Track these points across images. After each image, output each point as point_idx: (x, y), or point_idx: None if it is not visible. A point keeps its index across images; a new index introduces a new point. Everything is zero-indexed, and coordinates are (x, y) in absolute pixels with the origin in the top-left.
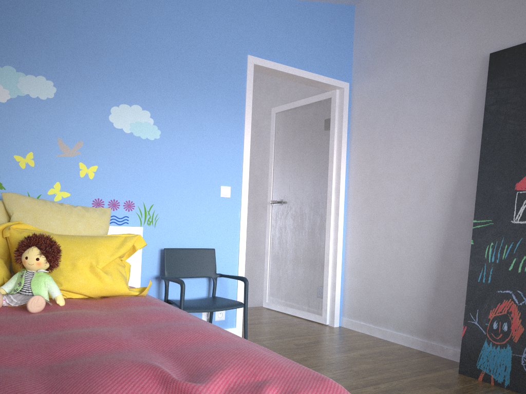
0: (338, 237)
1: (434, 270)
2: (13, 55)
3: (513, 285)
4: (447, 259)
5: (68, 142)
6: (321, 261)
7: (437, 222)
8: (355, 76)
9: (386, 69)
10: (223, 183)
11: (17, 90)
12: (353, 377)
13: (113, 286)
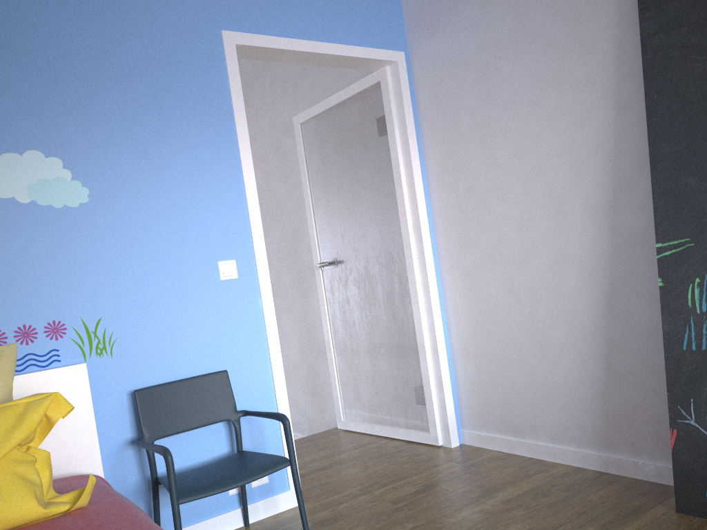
0: (432, 304)
1: (599, 335)
2: None
3: None
4: (619, 315)
5: None
6: (412, 346)
7: (590, 255)
8: (411, 39)
9: (459, 15)
10: (220, 256)
11: None
12: None
13: (6, 512)
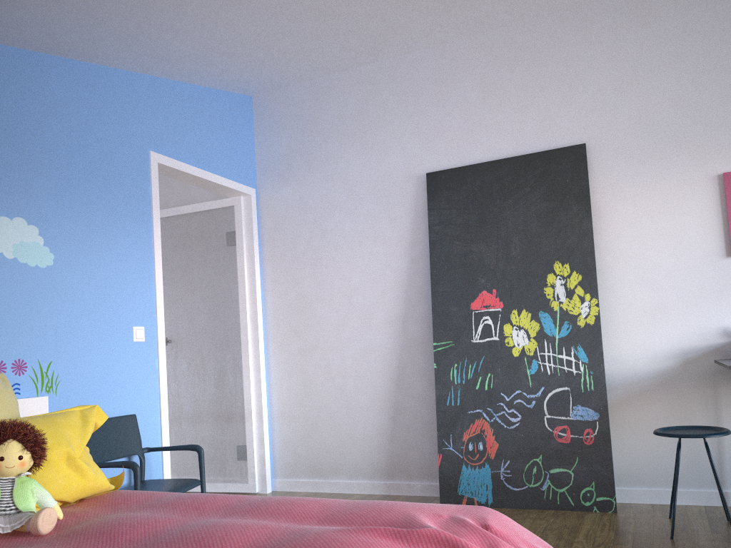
0: (261, 379)
1: (389, 401)
2: None
3: (482, 403)
4: (403, 388)
5: None
6: (239, 412)
7: (387, 348)
8: (261, 181)
9: (304, 176)
10: (135, 322)
11: None
12: None
13: (96, 481)
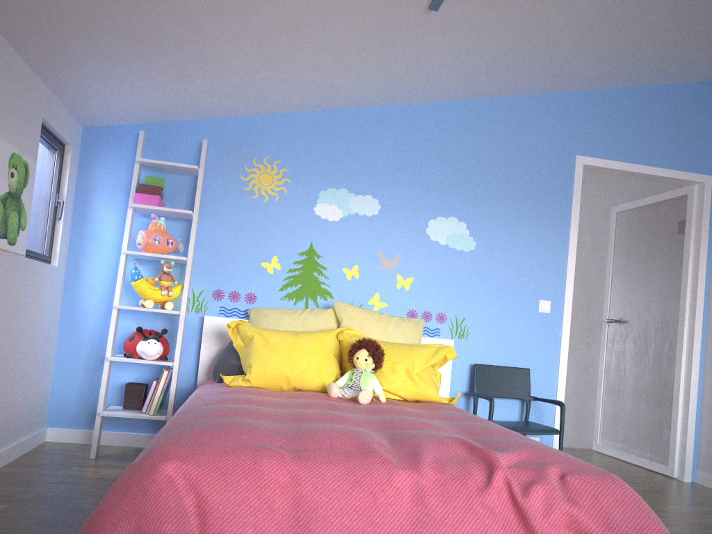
0: (692, 367)
1: None
2: (347, 178)
3: None
4: None
5: (388, 255)
6: (668, 396)
7: None
8: None
9: None
10: (542, 297)
11: (348, 209)
12: (686, 526)
13: (426, 391)
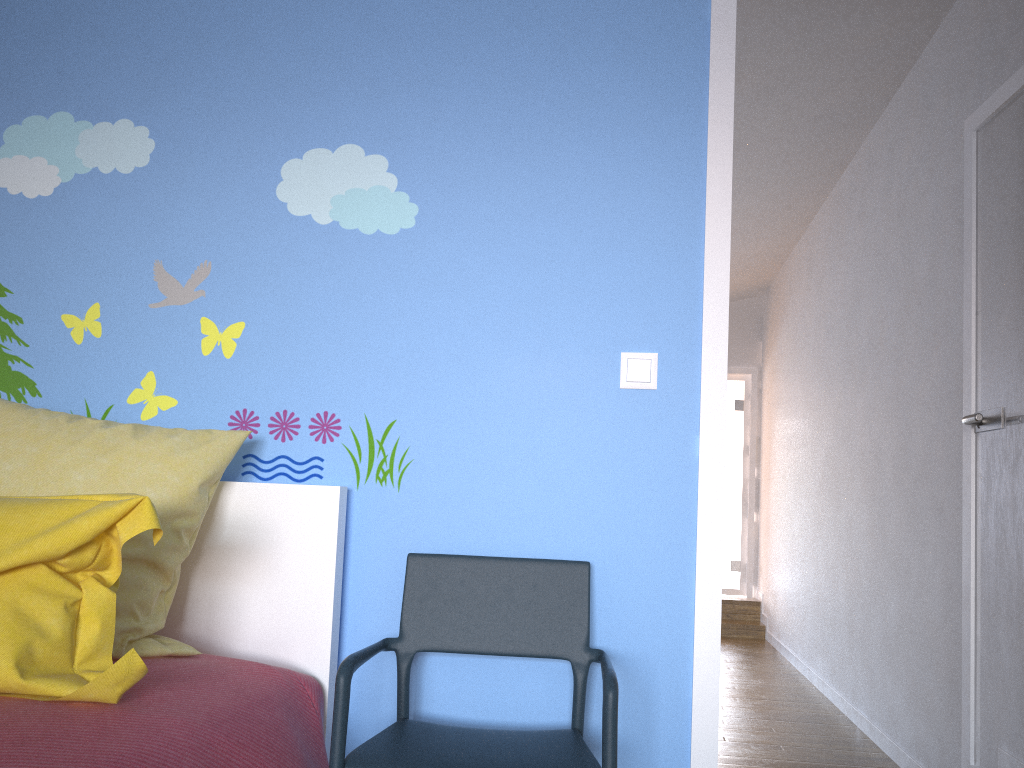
0: None
1: None
2: (71, 86)
3: None
4: None
5: (177, 269)
6: None
7: None
8: None
9: None
10: (629, 343)
11: (75, 162)
12: None
13: None
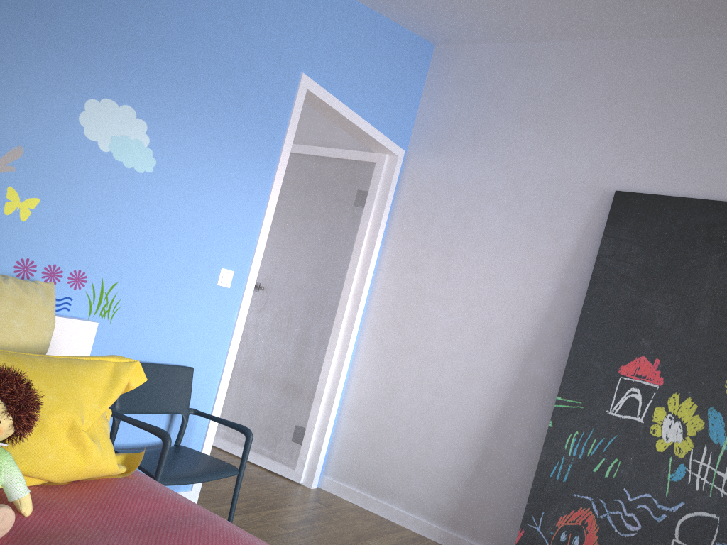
0: (344, 363)
1: (480, 441)
2: None
3: (595, 491)
4: (501, 432)
5: None
6: (309, 391)
7: (497, 380)
8: (414, 144)
9: (465, 152)
10: (225, 264)
11: None
12: None
13: (100, 464)
